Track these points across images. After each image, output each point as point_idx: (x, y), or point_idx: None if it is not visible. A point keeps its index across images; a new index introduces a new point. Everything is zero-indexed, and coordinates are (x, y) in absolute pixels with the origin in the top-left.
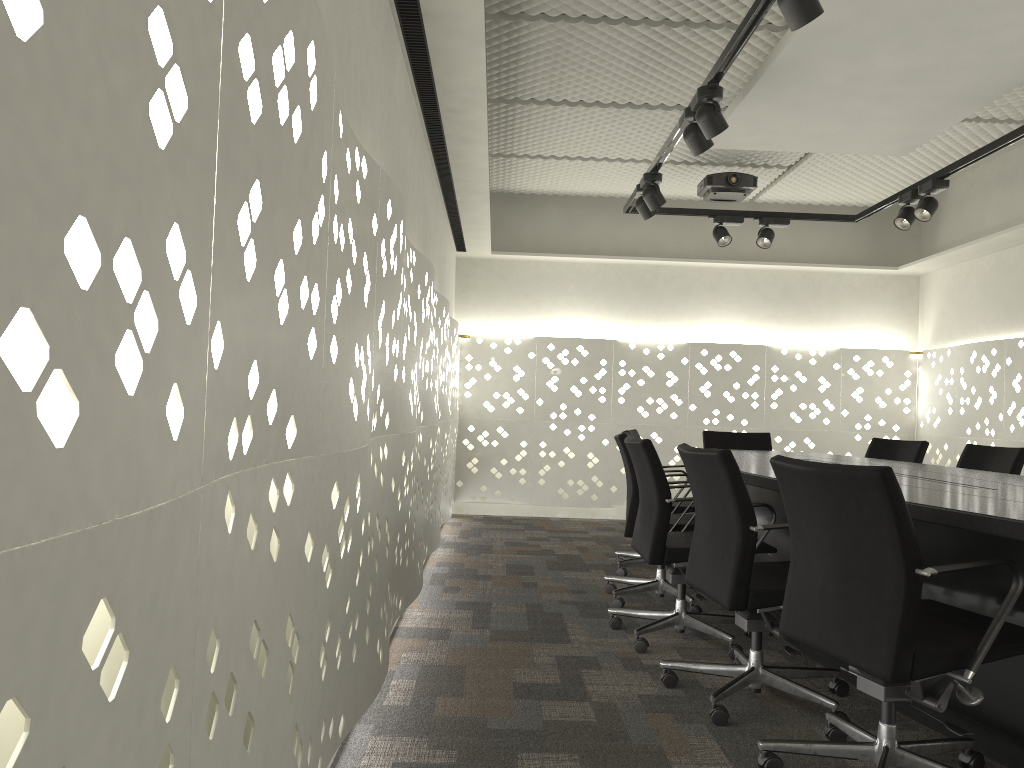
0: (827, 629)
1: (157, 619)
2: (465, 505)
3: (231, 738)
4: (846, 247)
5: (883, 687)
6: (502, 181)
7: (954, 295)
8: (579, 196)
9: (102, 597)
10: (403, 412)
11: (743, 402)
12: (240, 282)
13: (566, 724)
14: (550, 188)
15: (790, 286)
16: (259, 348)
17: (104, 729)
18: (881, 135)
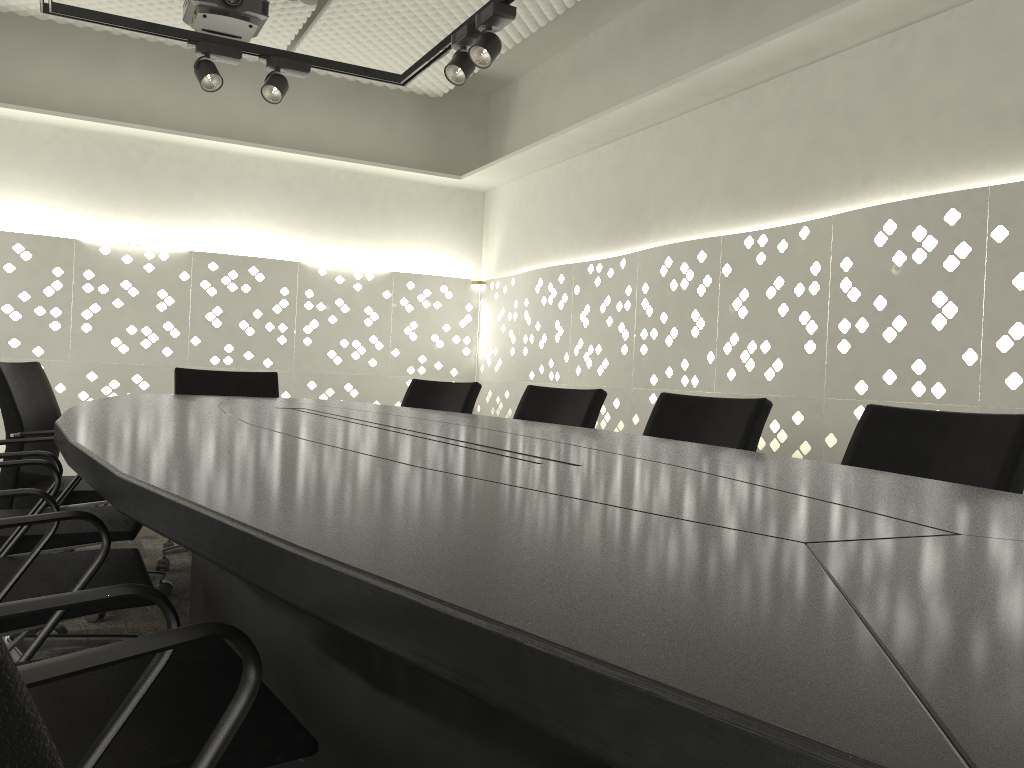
0: None
1: None
2: None
3: None
4: (403, 147)
5: None
6: None
7: (521, 214)
8: (23, 21)
9: None
10: None
11: (267, 336)
12: None
13: None
14: None
15: (333, 189)
16: None
17: None
18: None
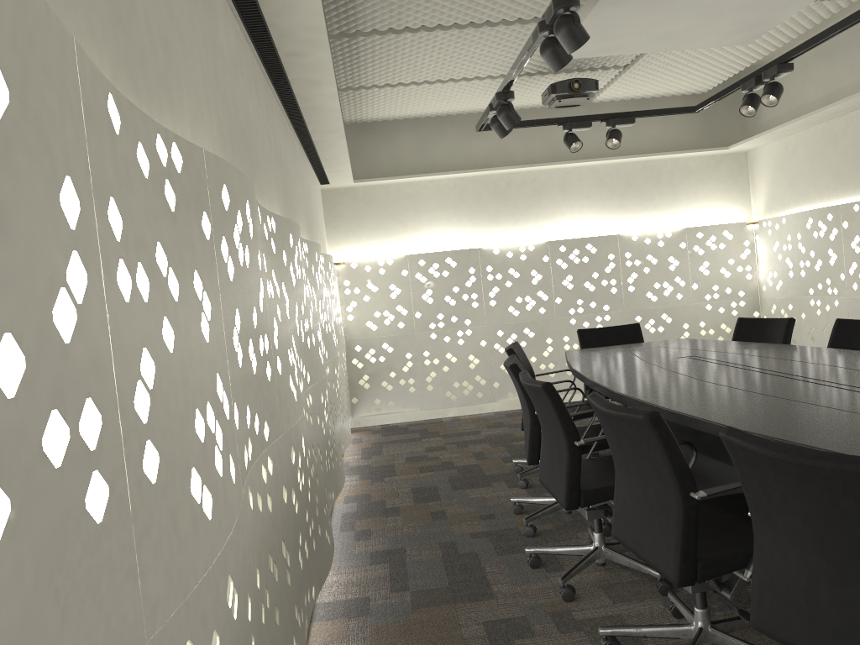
0: (822, 638)
1: None
2: (362, 418)
3: None
4: (679, 134)
5: None
6: (354, 112)
7: (783, 167)
8: (428, 117)
9: None
10: (285, 407)
11: (603, 289)
12: None
13: None
14: (401, 113)
15: (632, 176)
16: None
17: None
18: (730, 26)
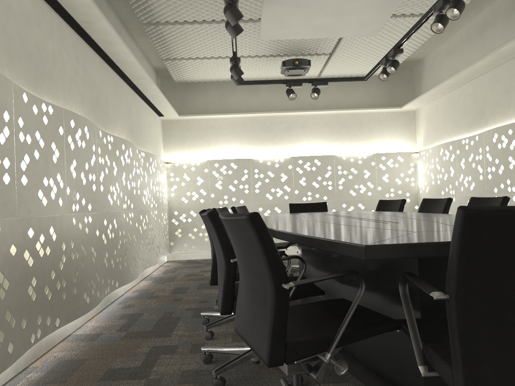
0: (247, 328)
1: None
2: (177, 255)
3: None
4: (374, 98)
5: (286, 365)
6: (178, 75)
7: (431, 119)
8: (227, 81)
9: None
10: (26, 204)
11: (324, 187)
12: None
13: None
14: (206, 77)
15: (345, 122)
16: None
17: None
18: (355, 23)
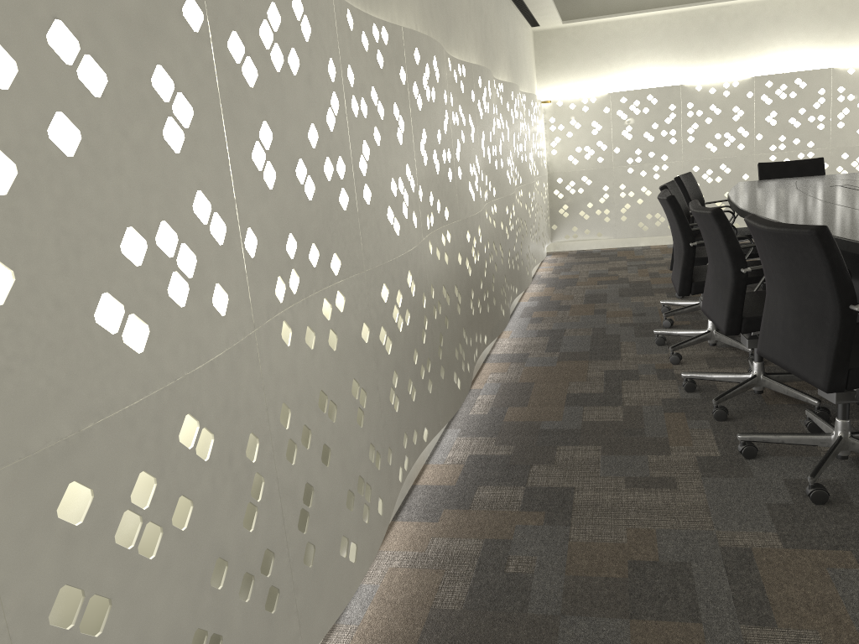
0: (787, 352)
1: (231, 413)
2: (561, 244)
3: (311, 461)
4: None
5: (835, 393)
6: None
7: None
8: None
9: (186, 414)
10: (463, 202)
11: (809, 126)
12: (263, 194)
13: (599, 424)
14: None
15: (858, 4)
16: (292, 225)
17: (205, 474)
18: None
